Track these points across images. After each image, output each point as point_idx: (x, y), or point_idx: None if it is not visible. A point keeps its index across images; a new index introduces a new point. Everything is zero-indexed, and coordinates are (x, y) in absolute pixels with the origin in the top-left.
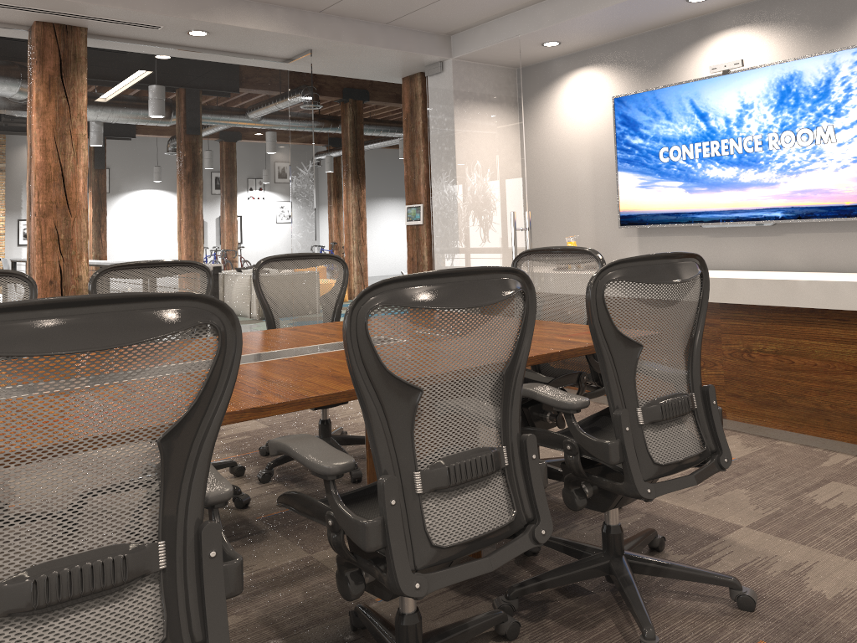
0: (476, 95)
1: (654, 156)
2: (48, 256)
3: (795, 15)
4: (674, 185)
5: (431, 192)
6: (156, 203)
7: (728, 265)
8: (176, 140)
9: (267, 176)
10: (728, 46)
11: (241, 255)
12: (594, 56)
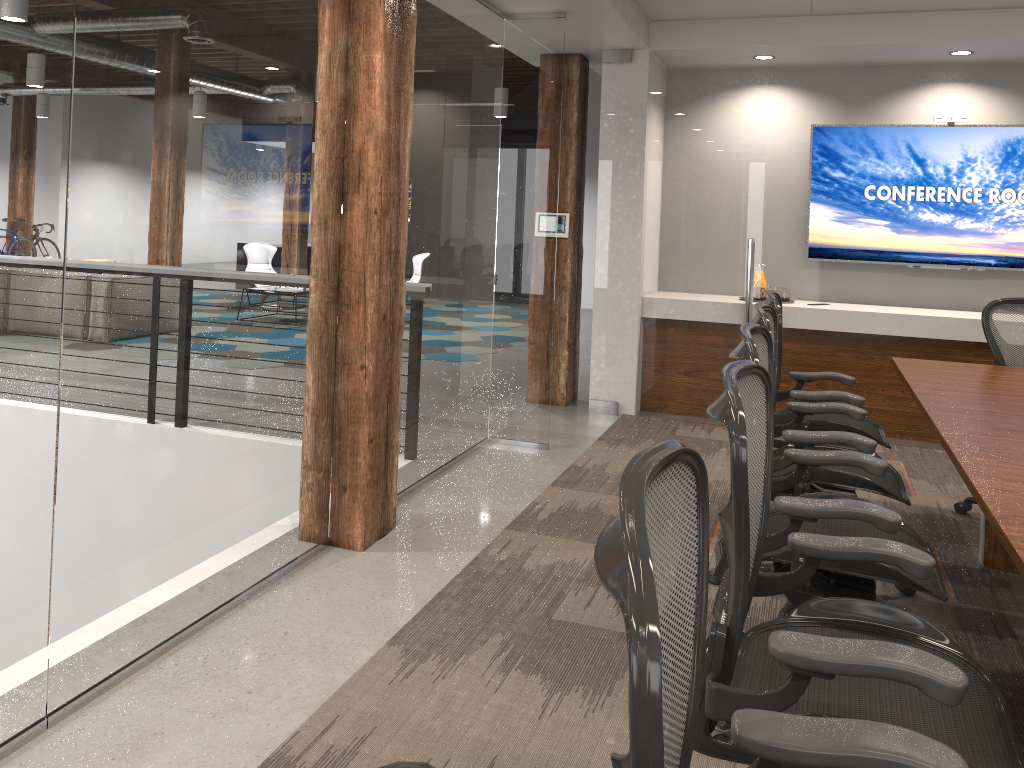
0: (692, 99)
1: (858, 192)
2: (384, 277)
3: (1019, 85)
4: (880, 223)
5: (599, 202)
6: (425, 198)
7: (923, 304)
8: (440, 110)
9: (487, 168)
10: (946, 99)
11: (469, 274)
12: (781, 76)
